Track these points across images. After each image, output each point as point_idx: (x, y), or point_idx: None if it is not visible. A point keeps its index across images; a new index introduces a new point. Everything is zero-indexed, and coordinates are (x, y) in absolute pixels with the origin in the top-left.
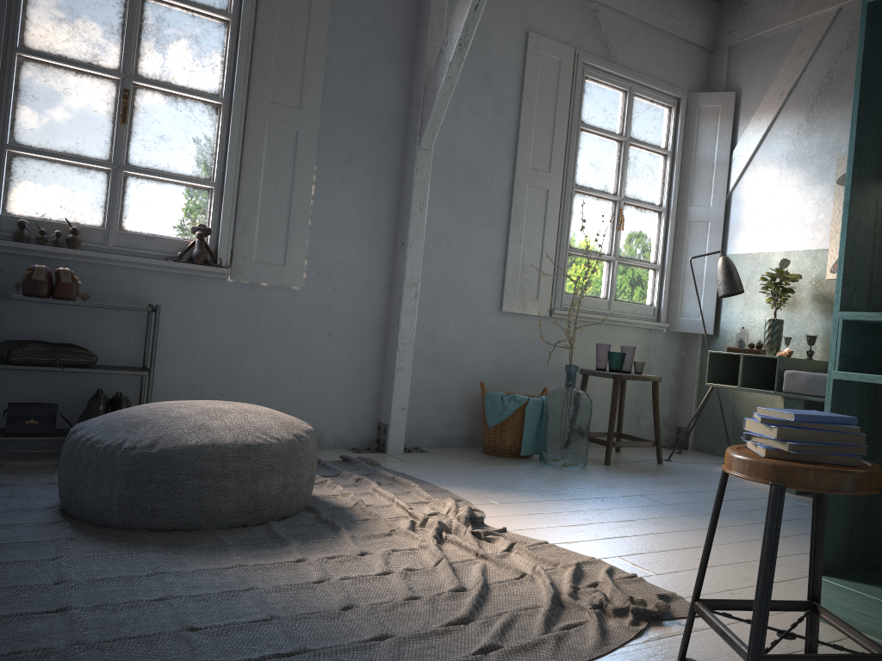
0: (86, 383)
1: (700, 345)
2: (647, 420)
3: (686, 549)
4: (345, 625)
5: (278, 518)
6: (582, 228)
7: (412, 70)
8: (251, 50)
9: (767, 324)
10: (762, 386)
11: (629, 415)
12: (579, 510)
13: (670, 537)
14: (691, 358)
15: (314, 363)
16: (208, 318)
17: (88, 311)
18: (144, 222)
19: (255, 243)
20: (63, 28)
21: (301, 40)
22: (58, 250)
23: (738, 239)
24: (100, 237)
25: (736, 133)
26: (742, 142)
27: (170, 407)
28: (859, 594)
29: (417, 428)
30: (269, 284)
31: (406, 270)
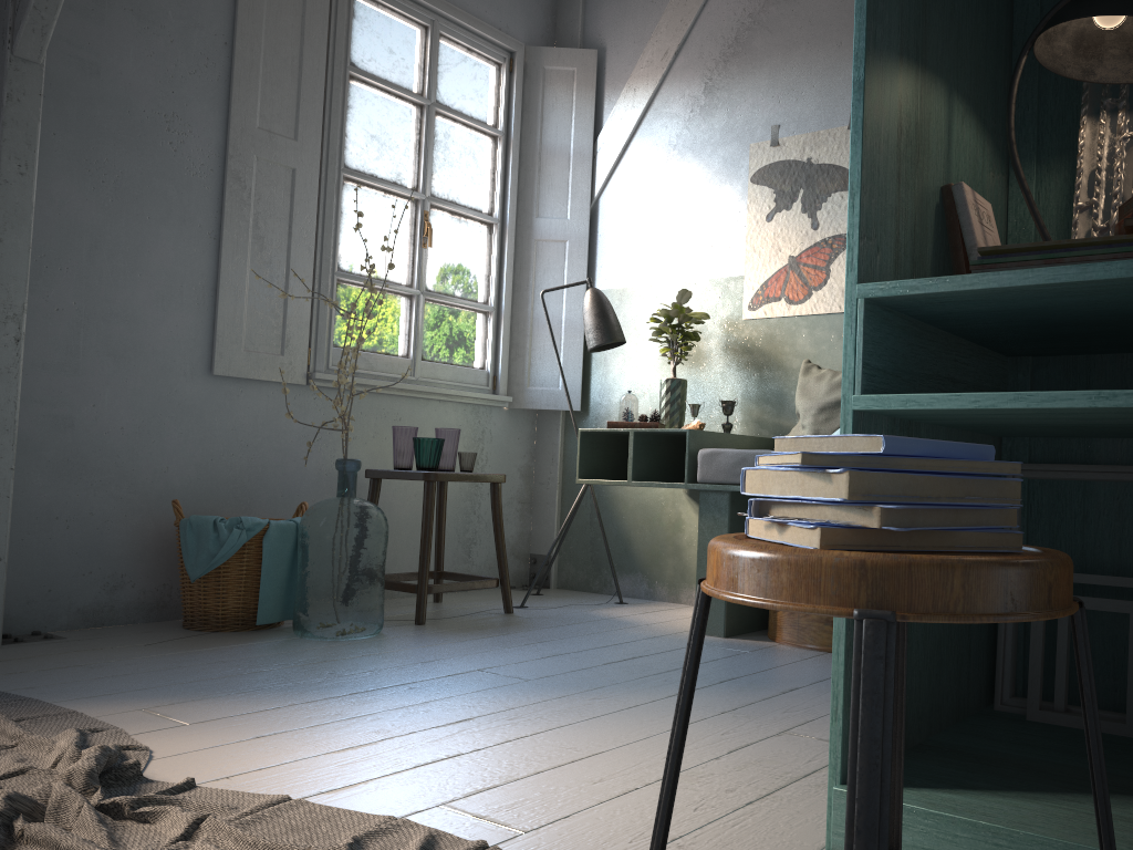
0: None
1: (562, 428)
2: (484, 548)
3: (578, 762)
4: None
5: None
6: (358, 226)
7: None
8: None
9: (665, 386)
10: (664, 479)
11: (454, 542)
12: (365, 715)
13: (544, 742)
14: (548, 449)
15: None
16: None
17: None
18: None
19: None
20: None
21: None
22: None
23: (612, 267)
24: None
25: (602, 112)
26: (612, 124)
27: None
28: (932, 814)
29: (37, 594)
30: None
31: None
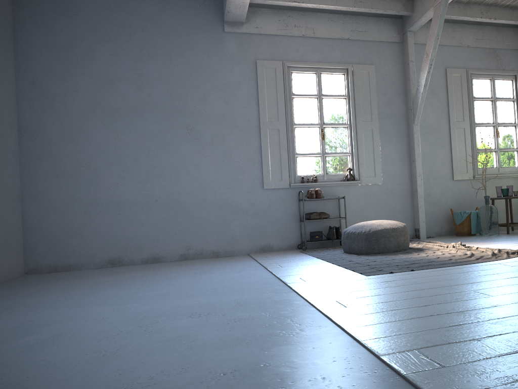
0: (325, 224)
1: None
2: None
3: None
4: (440, 259)
5: (403, 250)
6: (481, 141)
7: (405, 96)
8: (354, 105)
9: None
10: None
11: (515, 215)
12: (498, 243)
13: None
14: None
15: (389, 209)
16: (355, 198)
17: (322, 201)
18: (332, 170)
19: (365, 170)
20: (303, 115)
21: (368, 97)
22: (312, 183)
23: None
24: (321, 177)
25: None
26: None
27: (366, 222)
28: None
29: (428, 229)
30: (371, 184)
31: (416, 170)
